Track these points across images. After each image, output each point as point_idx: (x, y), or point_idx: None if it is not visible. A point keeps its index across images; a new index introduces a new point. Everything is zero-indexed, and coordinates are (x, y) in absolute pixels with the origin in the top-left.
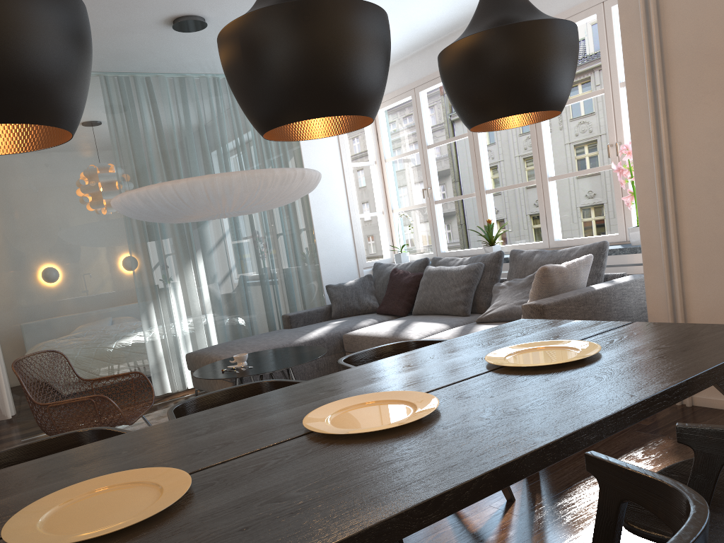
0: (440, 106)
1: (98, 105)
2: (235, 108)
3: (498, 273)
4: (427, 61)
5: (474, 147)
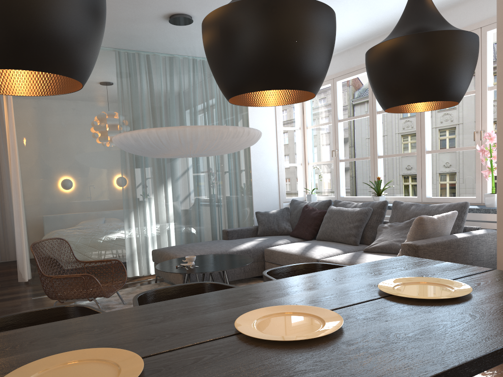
0: (345, 93)
1: (112, 71)
2: (206, 81)
3: (382, 217)
4: (344, 60)
5: (372, 124)
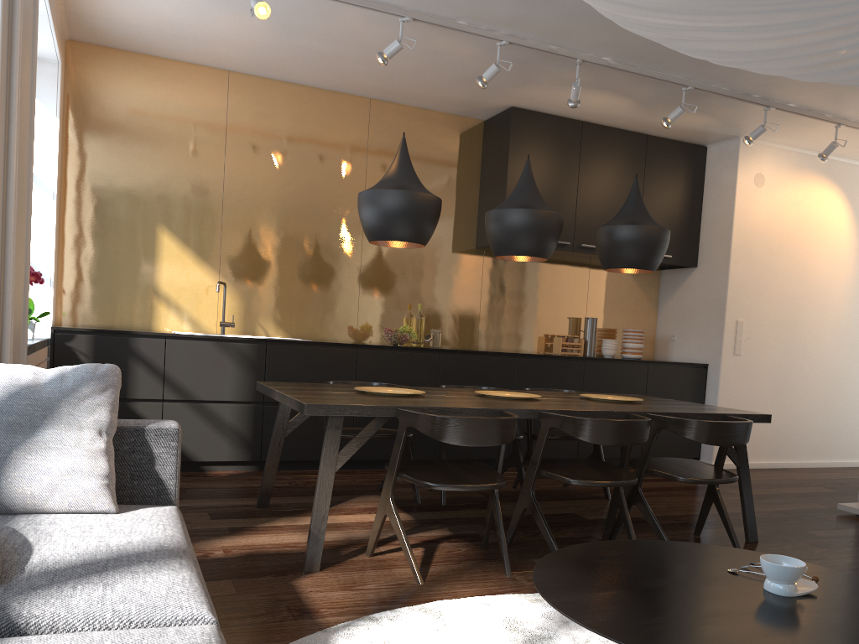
0: None
1: None
2: None
3: None
4: None
5: None
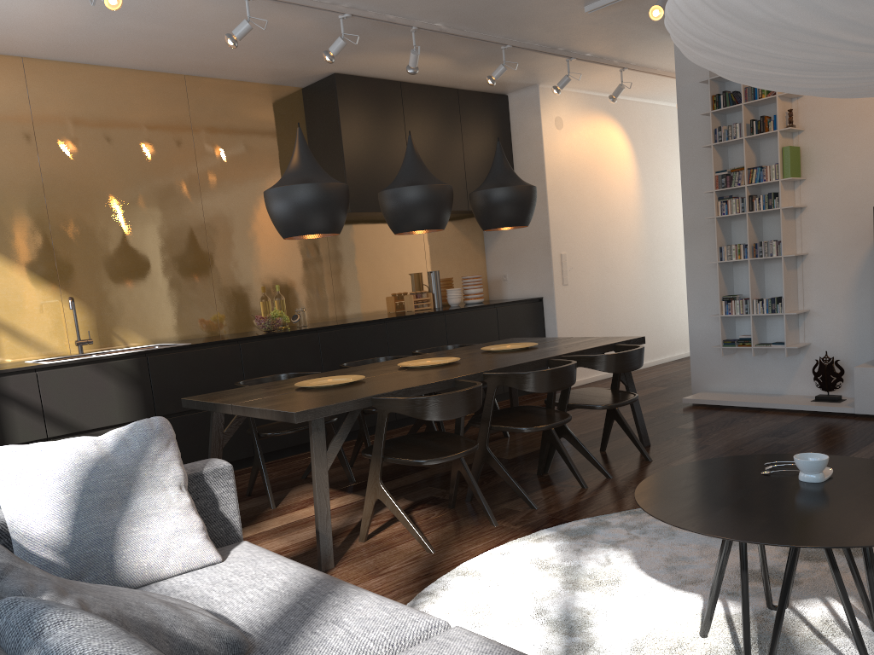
0: None
1: None
2: None
3: None
4: None
5: None
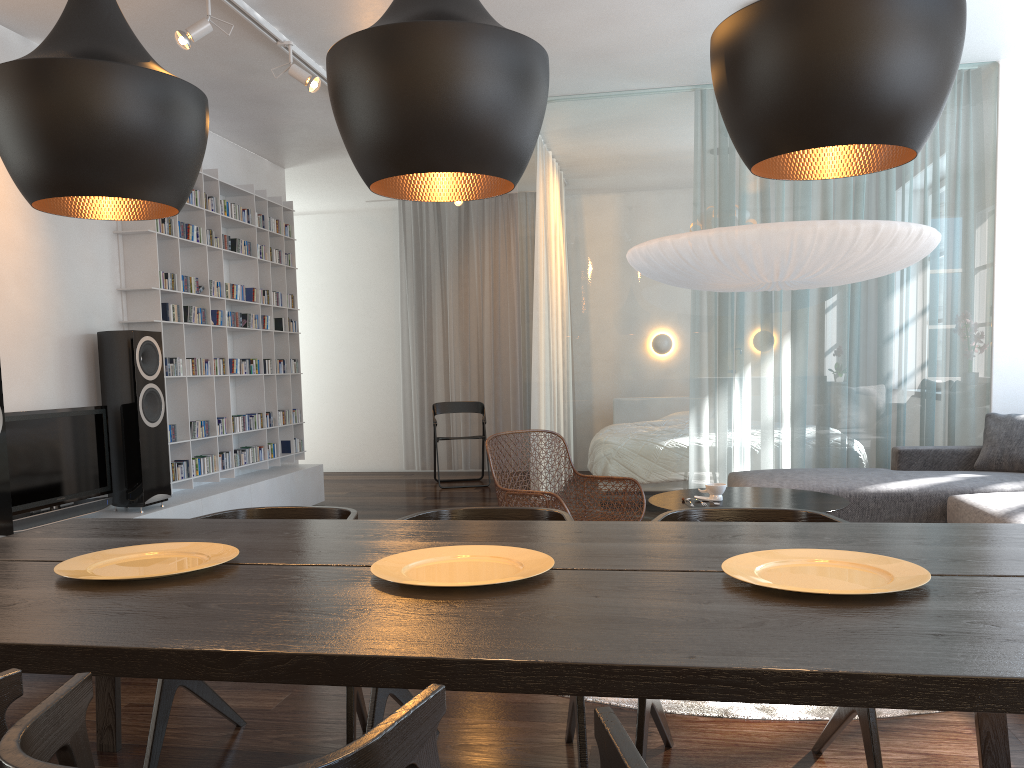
0: None
1: (683, 130)
2: None
3: None
4: None
5: None
